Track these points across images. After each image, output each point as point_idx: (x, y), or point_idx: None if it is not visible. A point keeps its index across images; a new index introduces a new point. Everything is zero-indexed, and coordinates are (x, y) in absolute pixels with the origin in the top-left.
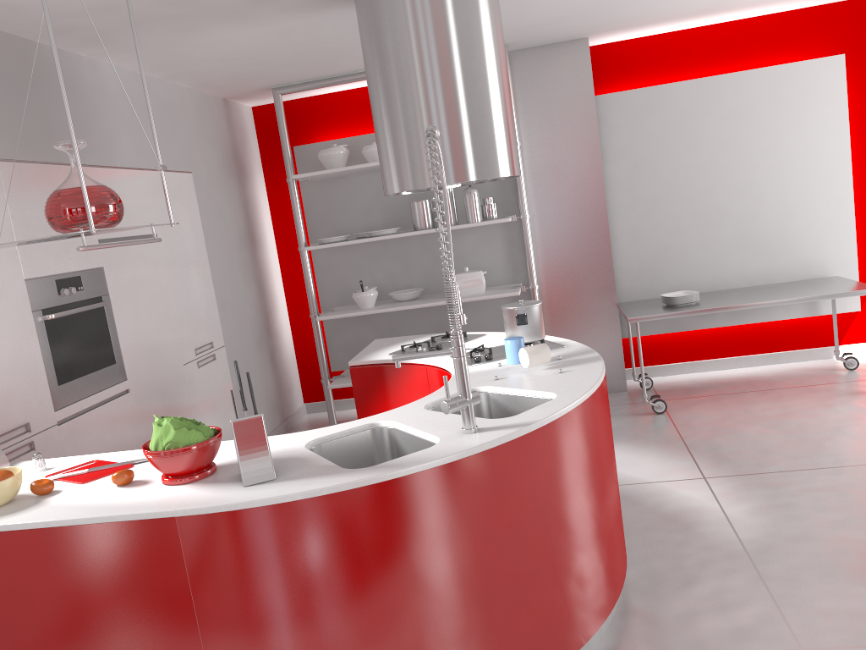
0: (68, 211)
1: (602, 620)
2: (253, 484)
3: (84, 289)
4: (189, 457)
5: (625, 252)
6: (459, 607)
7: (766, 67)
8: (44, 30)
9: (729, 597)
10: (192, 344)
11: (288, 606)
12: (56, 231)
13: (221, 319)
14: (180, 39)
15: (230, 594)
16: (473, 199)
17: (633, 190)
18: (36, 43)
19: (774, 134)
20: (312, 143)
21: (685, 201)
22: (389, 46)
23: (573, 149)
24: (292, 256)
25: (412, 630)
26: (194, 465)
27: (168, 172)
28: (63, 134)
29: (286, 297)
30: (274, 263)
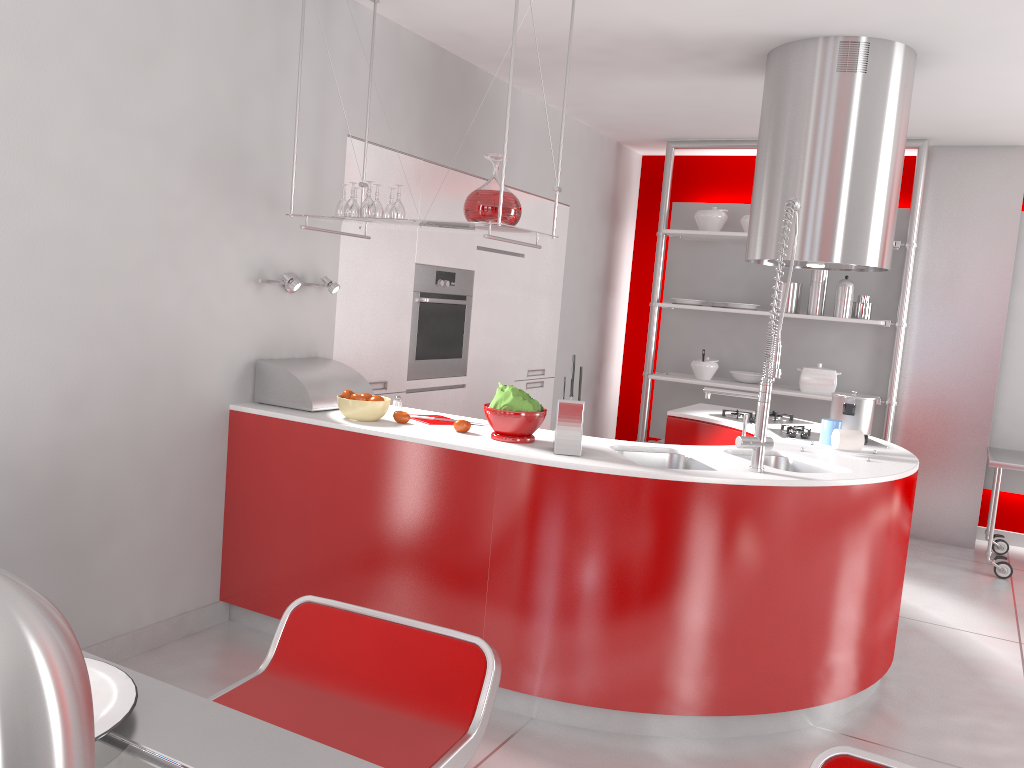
0: (482, 207)
1: (839, 696)
2: (561, 454)
3: (455, 285)
4: (517, 421)
5: (1013, 393)
6: (703, 612)
7: None
8: (486, 58)
9: (986, 734)
10: (526, 365)
11: (563, 556)
12: (468, 221)
13: (557, 351)
14: (595, 82)
15: (521, 532)
16: (845, 292)
17: None
18: (476, 67)
19: None
20: (692, 202)
21: None
22: (785, 120)
23: (979, 264)
24: (641, 311)
25: (657, 614)
26: (519, 429)
27: (549, 201)
28: (474, 148)
29: (624, 351)
30: (621, 314)
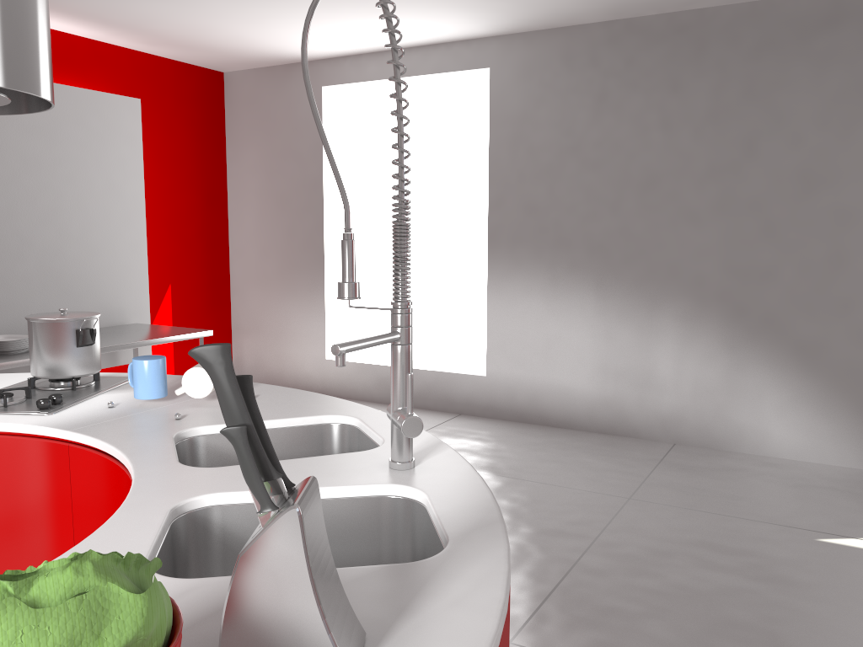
0: None
1: None
2: None
3: None
4: None
5: None
6: None
7: (73, 86)
8: None
9: None
10: None
11: None
12: None
13: None
14: None
15: None
16: None
17: None
18: None
19: (79, 163)
20: None
21: None
22: None
23: None
24: None
25: None
26: None
27: None
28: None
29: None
30: None
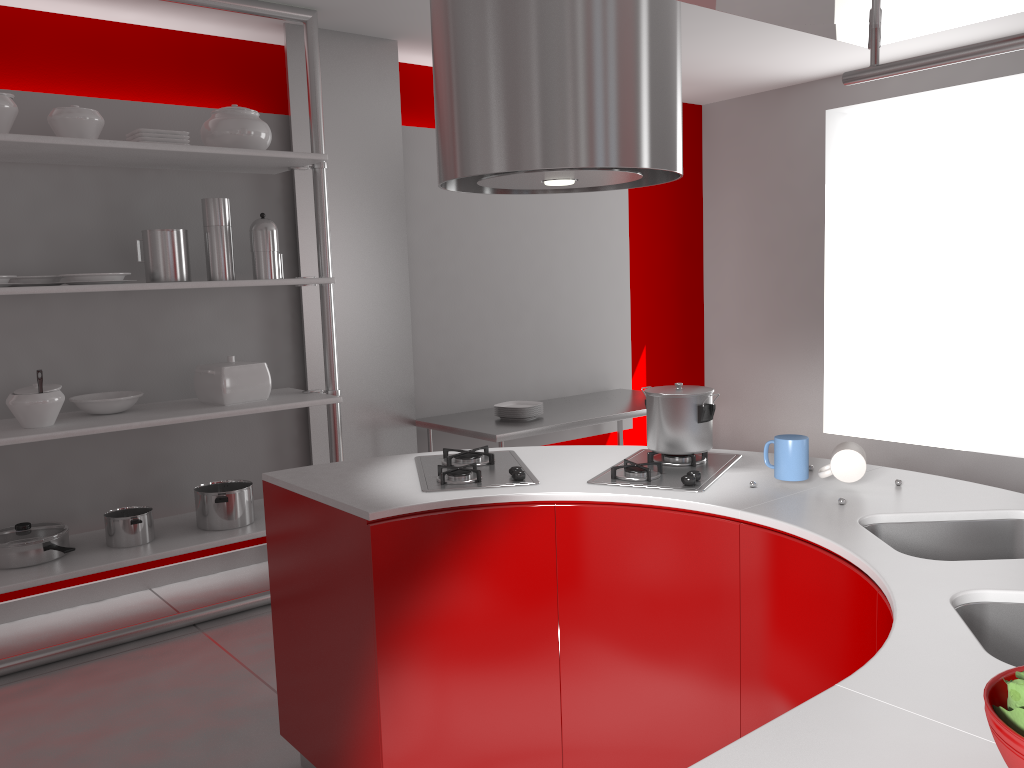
0: None
1: None
2: None
3: None
4: None
5: (422, 349)
6: None
7: None
8: None
9: None
10: None
11: None
12: None
13: None
14: None
15: None
16: (273, 239)
17: (434, 263)
18: None
19: (571, 221)
20: None
21: (488, 287)
22: None
23: (372, 193)
24: None
25: None
26: None
27: None
28: None
29: None
30: None
